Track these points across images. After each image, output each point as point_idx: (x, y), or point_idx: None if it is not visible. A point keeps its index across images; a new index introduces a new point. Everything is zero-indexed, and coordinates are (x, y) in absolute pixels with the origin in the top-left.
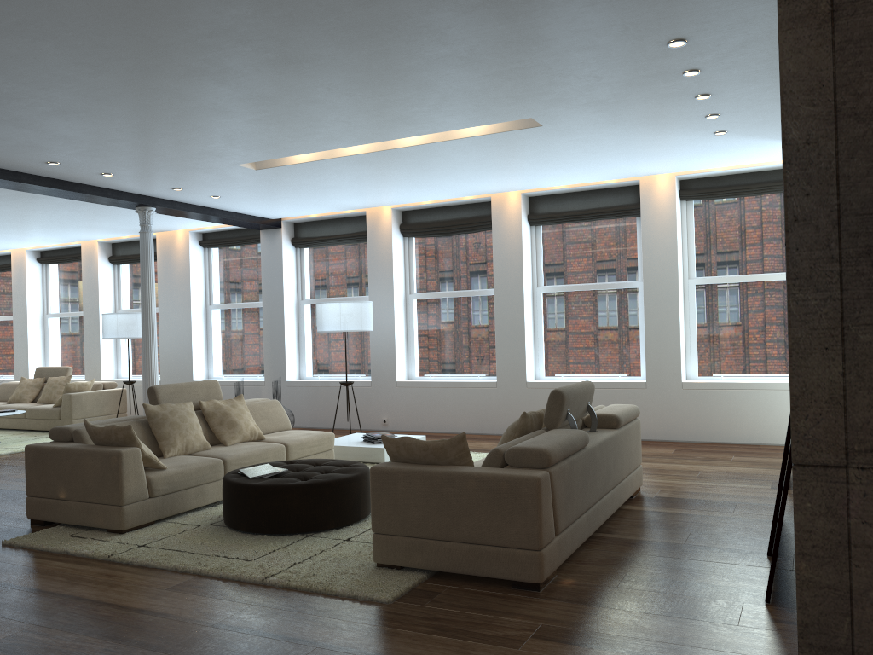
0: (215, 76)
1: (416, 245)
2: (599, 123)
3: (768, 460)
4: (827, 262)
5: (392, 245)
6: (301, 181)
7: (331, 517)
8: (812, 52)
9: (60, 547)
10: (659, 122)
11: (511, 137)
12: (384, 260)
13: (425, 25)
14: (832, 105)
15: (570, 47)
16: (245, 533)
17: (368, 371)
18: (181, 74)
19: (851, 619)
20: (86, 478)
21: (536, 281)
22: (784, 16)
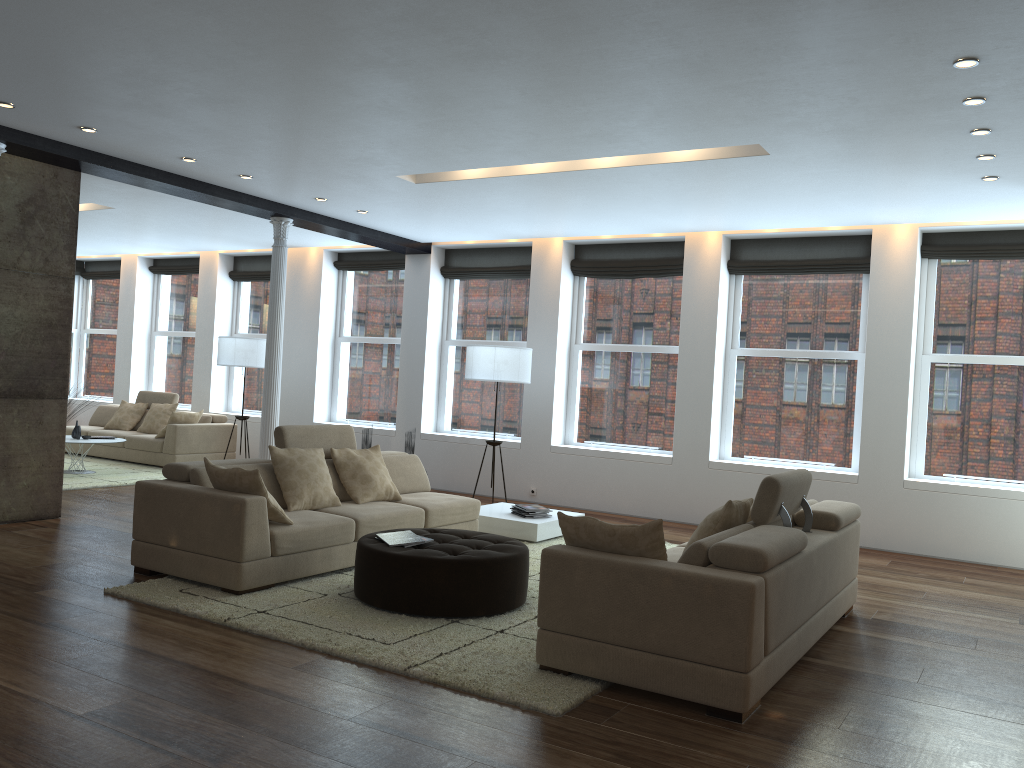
0: (393, 69)
1: (588, 286)
2: (841, 156)
3: (1011, 586)
4: None
5: (560, 284)
6: (465, 200)
7: (481, 602)
8: None
9: (170, 604)
10: (916, 160)
11: (728, 166)
12: (548, 301)
13: (658, 21)
14: None
15: (830, 59)
16: (379, 610)
17: (518, 430)
18: (354, 64)
19: None
20: (202, 525)
21: (731, 342)
22: None
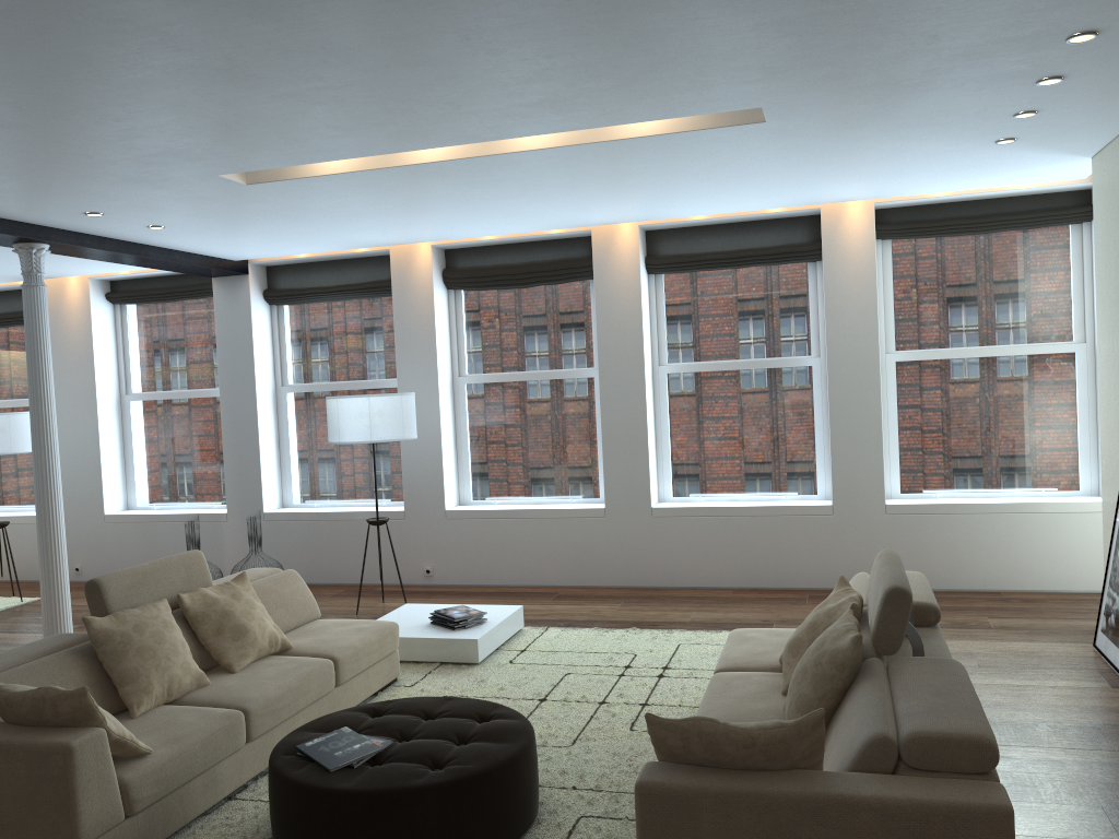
0: None
1: (467, 301)
2: (854, 119)
3: (1042, 623)
4: None
5: (434, 302)
6: (314, 203)
7: (493, 834)
8: None
9: None
10: (941, 121)
11: (701, 140)
12: (421, 326)
13: None
14: None
15: None
16: None
17: (395, 493)
18: None
19: None
20: None
21: (658, 357)
22: None
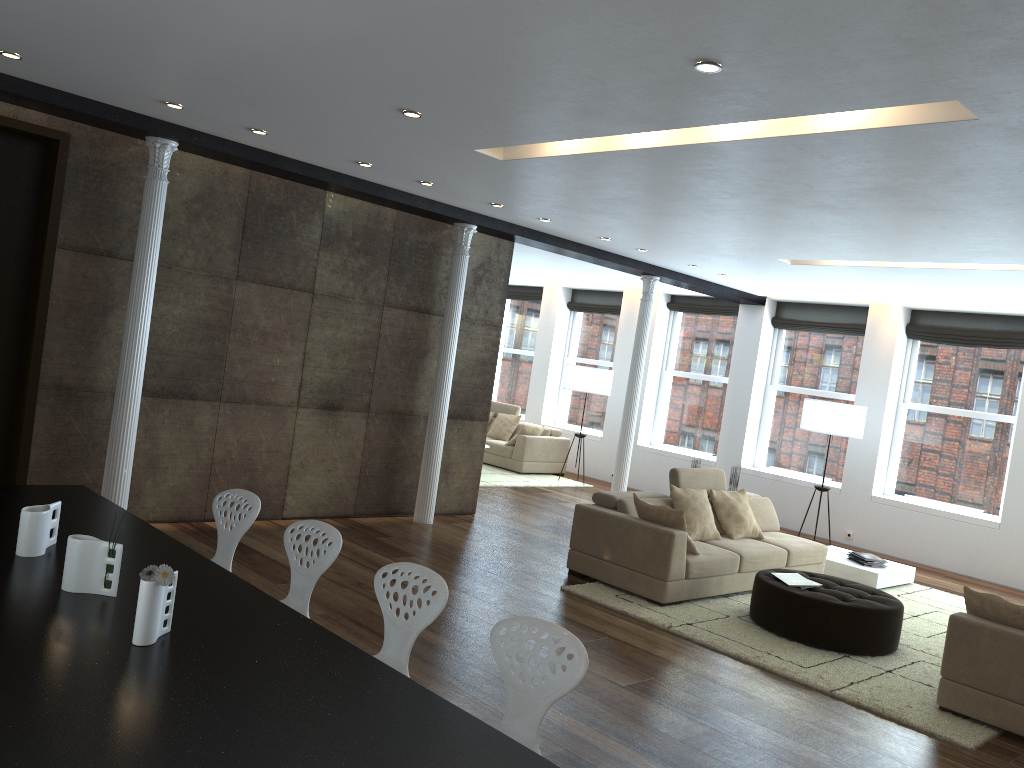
0: (838, 209)
1: (921, 349)
2: None
3: None
4: None
5: (895, 346)
6: (827, 276)
7: (868, 643)
8: None
9: (618, 607)
10: None
11: None
12: (881, 361)
13: None
14: None
15: None
16: (778, 636)
17: (835, 475)
18: (806, 206)
19: None
20: (634, 547)
21: None
22: None
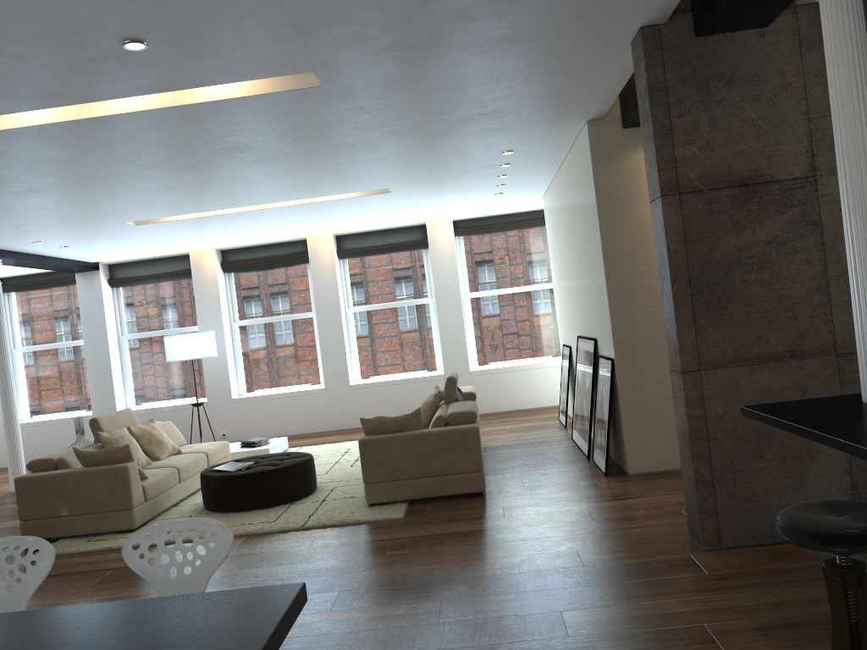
0: (195, 168)
1: (236, 279)
2: (429, 190)
3: (541, 416)
4: (686, 295)
5: (218, 280)
6: (163, 232)
7: (302, 489)
8: (675, 217)
9: (100, 546)
10: (467, 189)
11: (363, 199)
12: (211, 294)
13: (373, 144)
14: (683, 237)
15: (447, 154)
16: (238, 512)
17: (199, 393)
18: (170, 168)
19: (706, 426)
20: (91, 493)
21: (347, 304)
22: (664, 203)
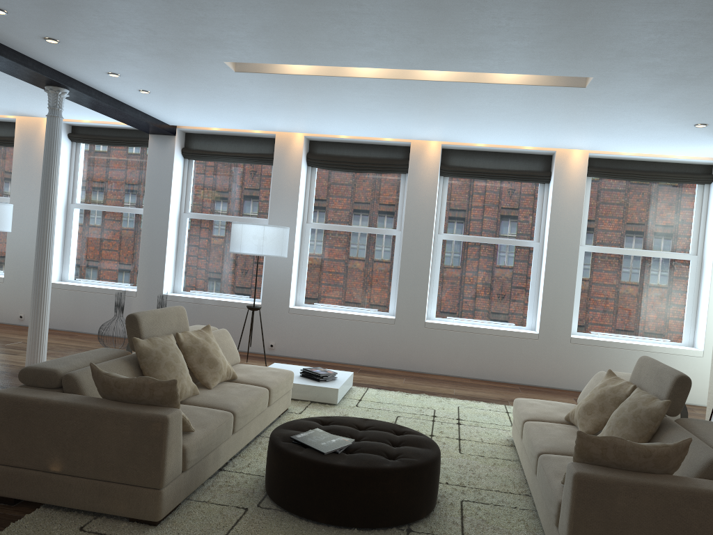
0: None
1: (319, 176)
2: (635, 95)
3: None
4: None
5: (301, 172)
6: (263, 93)
7: (425, 504)
8: None
9: None
10: (680, 106)
11: (537, 92)
12: (289, 186)
13: None
14: None
15: None
16: (322, 525)
17: (252, 293)
18: None
19: None
20: (103, 447)
21: (438, 228)
22: None
